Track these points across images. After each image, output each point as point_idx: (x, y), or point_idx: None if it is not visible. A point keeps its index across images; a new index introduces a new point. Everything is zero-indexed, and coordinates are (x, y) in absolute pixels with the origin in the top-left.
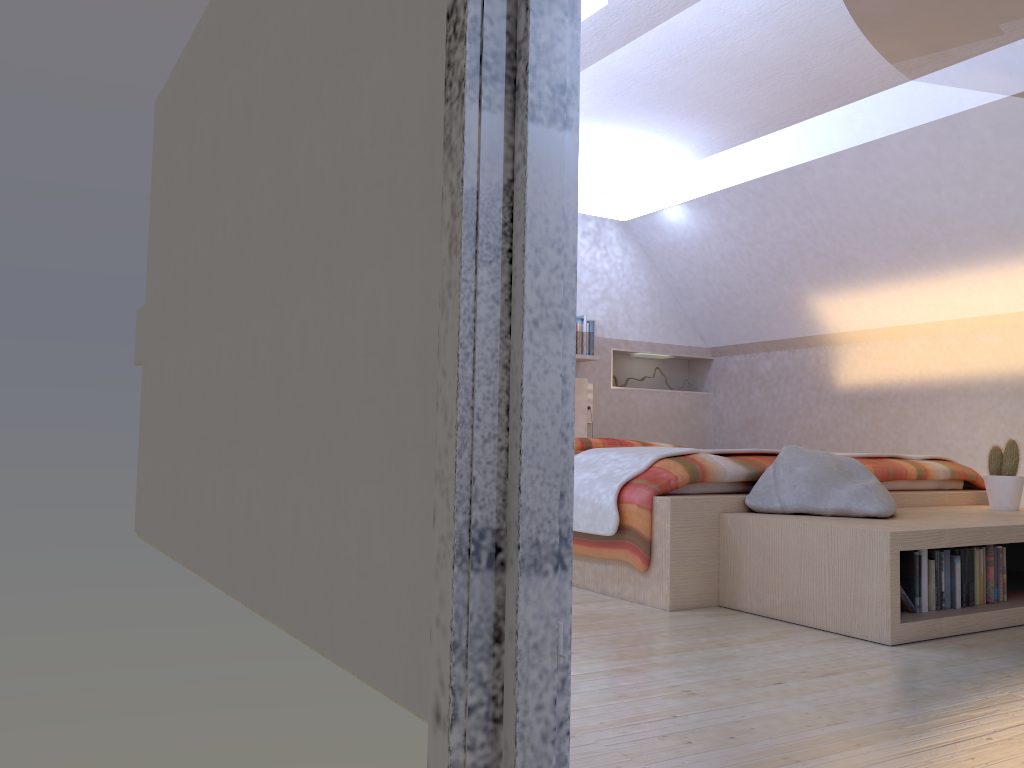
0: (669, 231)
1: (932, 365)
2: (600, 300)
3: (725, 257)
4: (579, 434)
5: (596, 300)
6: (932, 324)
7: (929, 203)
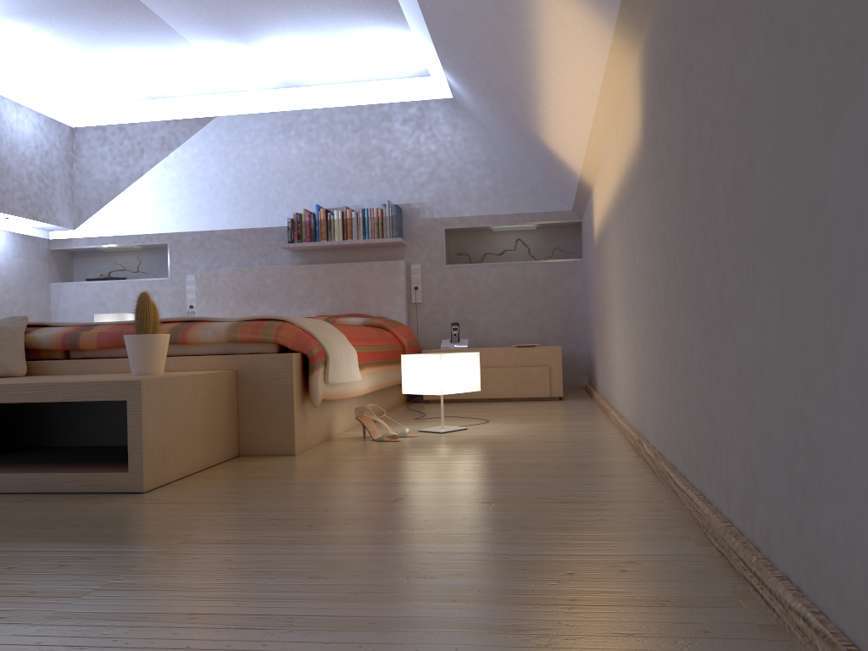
0: (465, 98)
1: (604, 197)
2: (427, 182)
3: (493, 113)
4: (397, 314)
5: (422, 183)
6: (590, 145)
7: (464, 2)
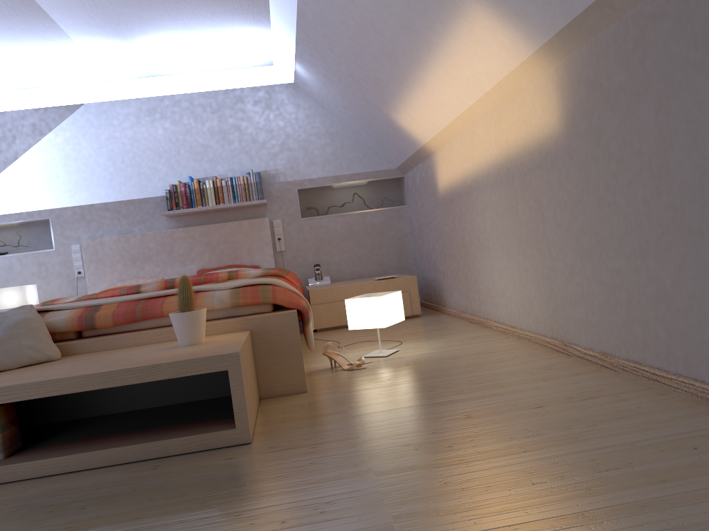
0: (310, 84)
1: (464, 163)
2: (279, 152)
3: (341, 96)
4: (267, 262)
5: (275, 153)
6: (453, 124)
7: (362, 17)
